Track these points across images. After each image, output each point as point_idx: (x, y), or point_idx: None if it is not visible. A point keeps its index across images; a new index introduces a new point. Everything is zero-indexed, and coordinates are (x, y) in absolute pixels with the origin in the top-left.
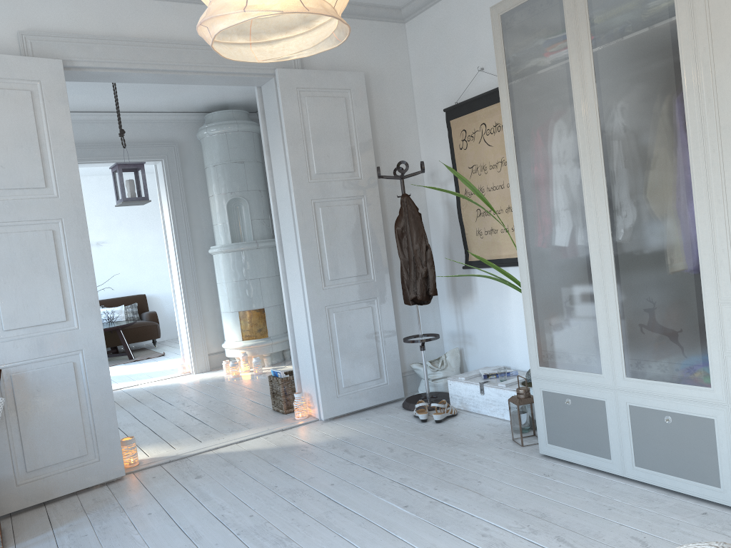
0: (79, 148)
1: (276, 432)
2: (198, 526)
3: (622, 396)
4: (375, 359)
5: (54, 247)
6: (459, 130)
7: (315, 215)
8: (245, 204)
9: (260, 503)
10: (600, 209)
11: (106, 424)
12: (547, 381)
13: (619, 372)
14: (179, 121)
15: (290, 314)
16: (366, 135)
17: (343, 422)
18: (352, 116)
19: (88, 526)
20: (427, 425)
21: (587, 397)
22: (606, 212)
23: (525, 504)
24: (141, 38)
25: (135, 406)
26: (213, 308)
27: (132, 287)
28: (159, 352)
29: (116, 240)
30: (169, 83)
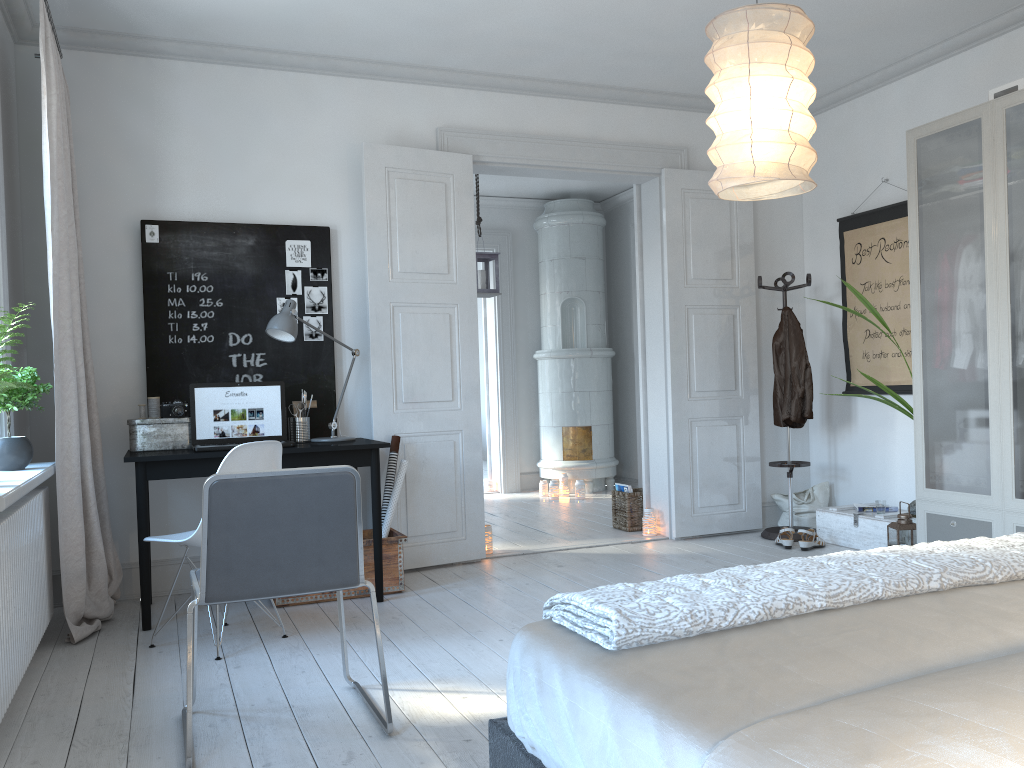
0: None
1: (625, 543)
2: None
3: (1010, 517)
4: (735, 482)
5: (449, 331)
6: (853, 243)
7: (687, 322)
8: (581, 306)
9: None
10: (1002, 334)
11: (474, 505)
12: (933, 503)
13: (1009, 493)
14: (515, 208)
15: (646, 425)
16: (748, 242)
17: (696, 542)
18: (735, 221)
19: (473, 586)
20: (792, 551)
21: (974, 519)
22: (1008, 338)
23: None
24: (540, 136)
25: None
26: (529, 421)
27: None
28: None
29: None
30: (555, 177)
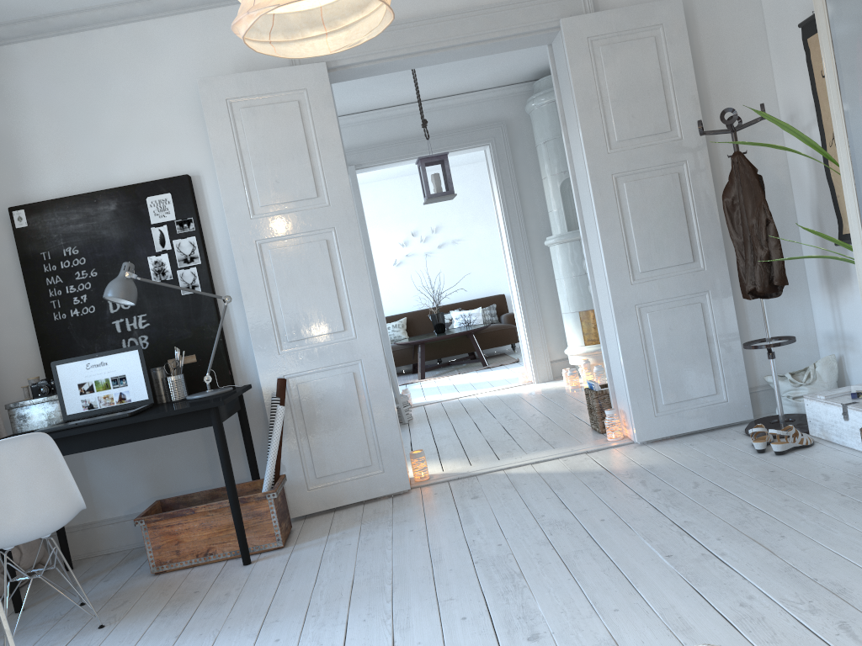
0: (403, 144)
1: (579, 454)
2: (445, 548)
3: None
4: (708, 369)
5: (328, 257)
6: (819, 51)
7: (617, 194)
8: None
9: (516, 532)
10: None
11: (388, 435)
12: None
13: None
14: (506, 96)
15: (601, 315)
16: (687, 81)
17: (659, 447)
18: (665, 59)
19: (356, 535)
20: (762, 457)
21: None
22: None
23: (826, 573)
24: (403, 20)
25: (460, 417)
26: (554, 309)
27: (491, 286)
28: (515, 359)
29: (471, 237)
30: (443, 62)
